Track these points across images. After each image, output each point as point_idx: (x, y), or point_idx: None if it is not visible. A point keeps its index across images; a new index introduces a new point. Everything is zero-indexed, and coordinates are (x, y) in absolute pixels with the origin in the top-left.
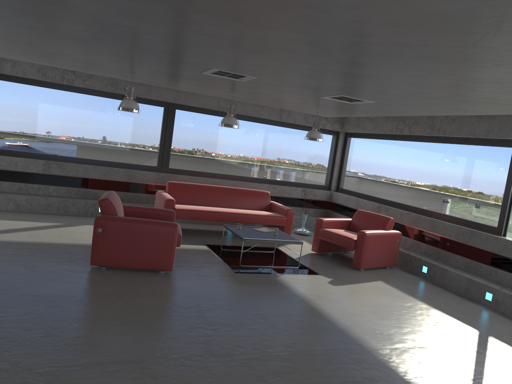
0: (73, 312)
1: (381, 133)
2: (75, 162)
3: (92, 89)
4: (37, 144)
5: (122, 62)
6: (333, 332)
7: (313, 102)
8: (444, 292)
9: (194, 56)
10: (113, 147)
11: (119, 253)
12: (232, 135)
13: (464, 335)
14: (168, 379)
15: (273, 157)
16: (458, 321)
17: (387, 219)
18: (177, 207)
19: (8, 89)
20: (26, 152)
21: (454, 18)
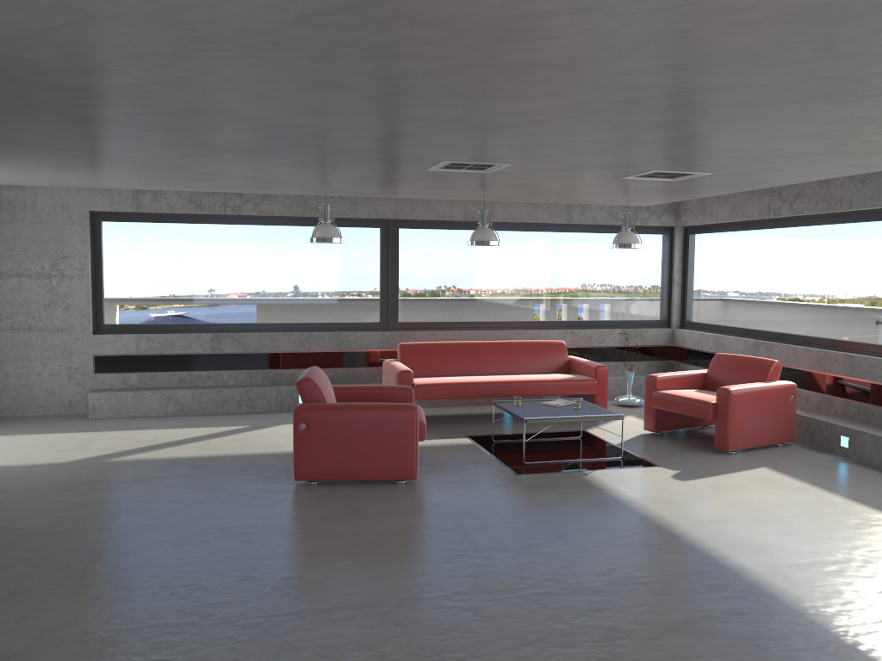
0: (277, 546)
1: (743, 220)
2: (257, 331)
3: (269, 215)
4: (199, 310)
5: (308, 171)
6: (676, 550)
7: (613, 187)
8: (880, 477)
9: (410, 148)
10: (310, 300)
11: (334, 459)
12: (494, 257)
13: None
14: (419, 625)
15: (566, 283)
16: None
17: (767, 364)
18: (417, 382)
19: (150, 233)
20: (184, 324)
21: (761, 49)
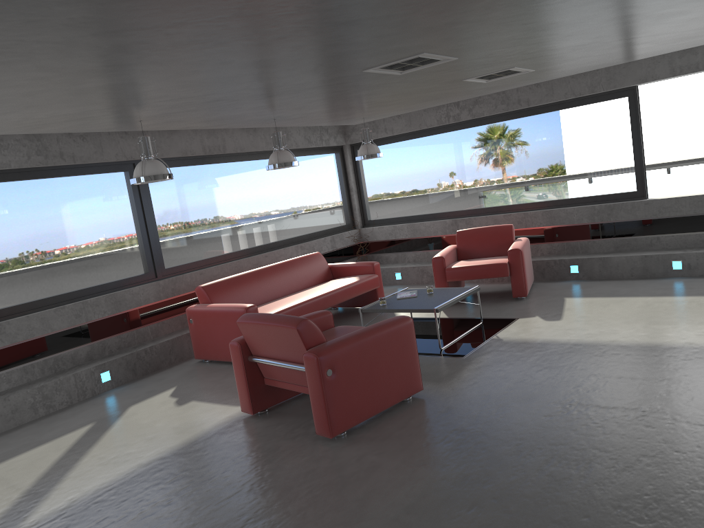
0: (507, 493)
1: (422, 129)
2: (18, 315)
3: (2, 169)
4: None
5: (236, 78)
6: (703, 353)
7: (414, 96)
8: (625, 282)
9: (463, 28)
10: (70, 264)
11: (362, 397)
12: (229, 189)
13: None
14: None
15: (285, 204)
16: None
17: (508, 228)
18: None
19: None
20: None
21: None
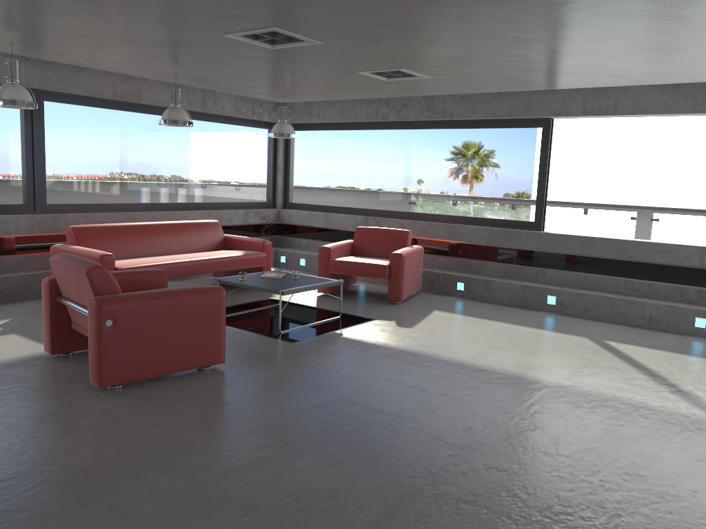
0: (209, 464)
1: (352, 121)
2: None
3: None
4: None
5: (76, 12)
6: (504, 380)
7: (318, 81)
8: (500, 307)
9: (292, 6)
10: None
11: (146, 355)
12: (138, 139)
13: (586, 345)
14: (481, 497)
15: (200, 168)
16: (560, 333)
17: (404, 233)
18: (118, 266)
19: None
20: None
21: None
